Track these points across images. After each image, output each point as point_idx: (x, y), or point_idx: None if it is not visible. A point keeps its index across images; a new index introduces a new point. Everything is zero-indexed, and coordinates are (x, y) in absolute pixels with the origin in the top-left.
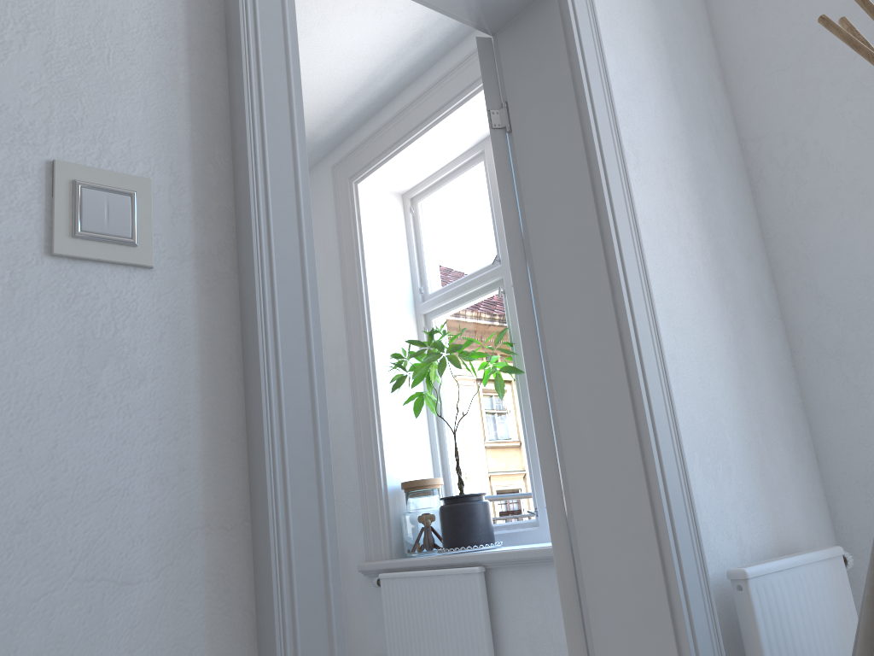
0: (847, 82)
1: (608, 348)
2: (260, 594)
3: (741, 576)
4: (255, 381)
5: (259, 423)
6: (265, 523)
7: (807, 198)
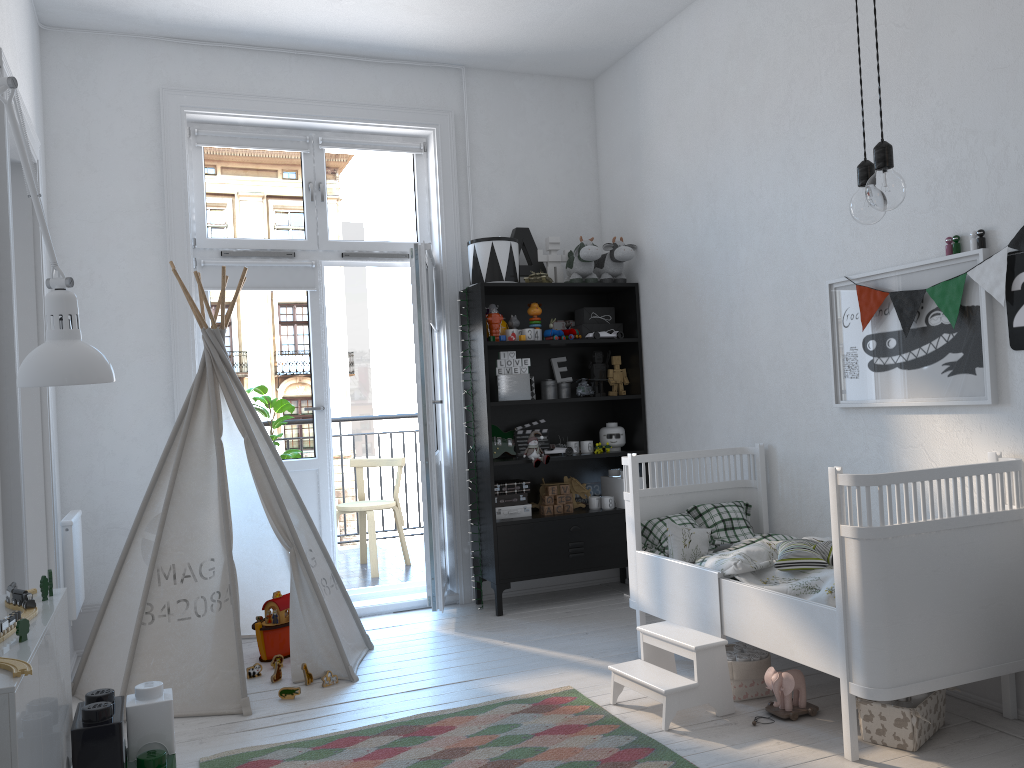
0: (126, 250)
1: (31, 401)
2: (9, 528)
3: (70, 523)
4: (13, 432)
5: (16, 452)
6: (18, 497)
7: (88, 307)
